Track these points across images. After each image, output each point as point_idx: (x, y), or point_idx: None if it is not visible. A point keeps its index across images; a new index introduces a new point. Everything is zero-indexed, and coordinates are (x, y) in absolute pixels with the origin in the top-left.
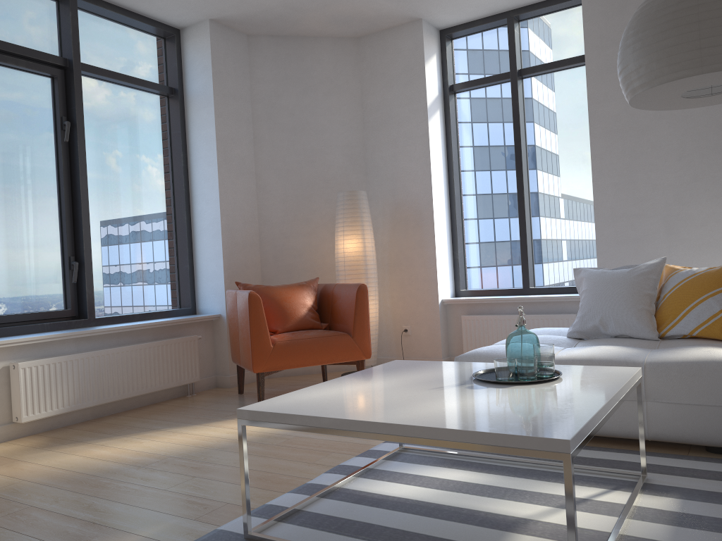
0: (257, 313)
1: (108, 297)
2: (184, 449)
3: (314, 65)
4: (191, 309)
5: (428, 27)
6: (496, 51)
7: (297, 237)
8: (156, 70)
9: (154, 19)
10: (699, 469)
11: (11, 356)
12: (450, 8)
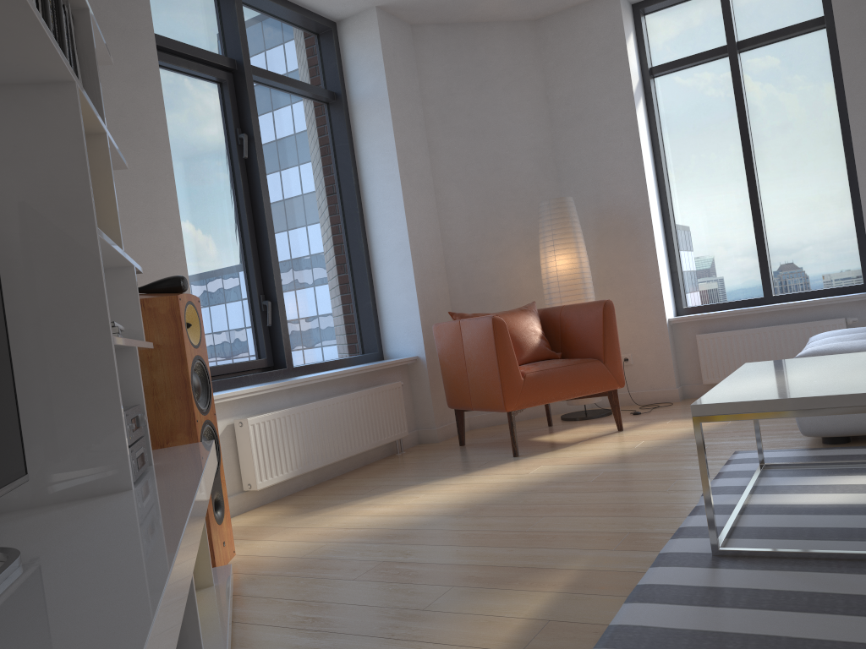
0: (504, 340)
1: (297, 343)
2: (482, 496)
3: (489, 56)
4: (378, 354)
5: (623, 1)
6: (703, 23)
7: (487, 260)
8: (314, 72)
9: (311, 10)
10: None
11: (233, 413)
12: None
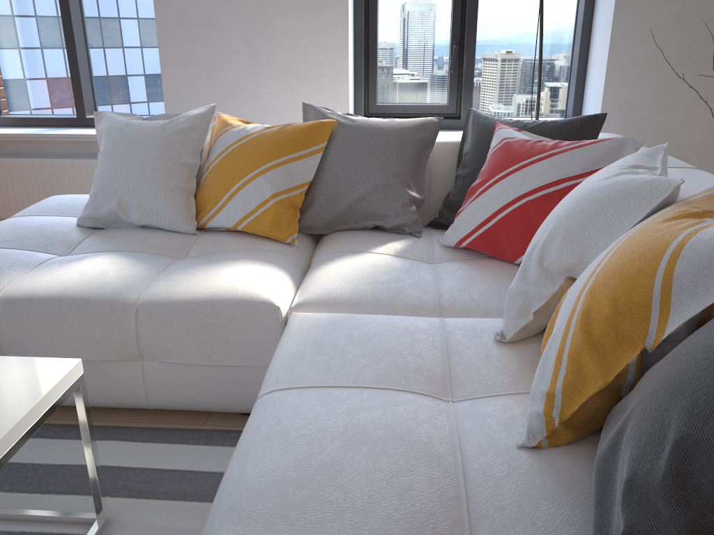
0: None
1: None
2: None
3: None
4: None
5: None
6: None
7: None
8: None
9: None
10: (201, 471)
11: None
12: None
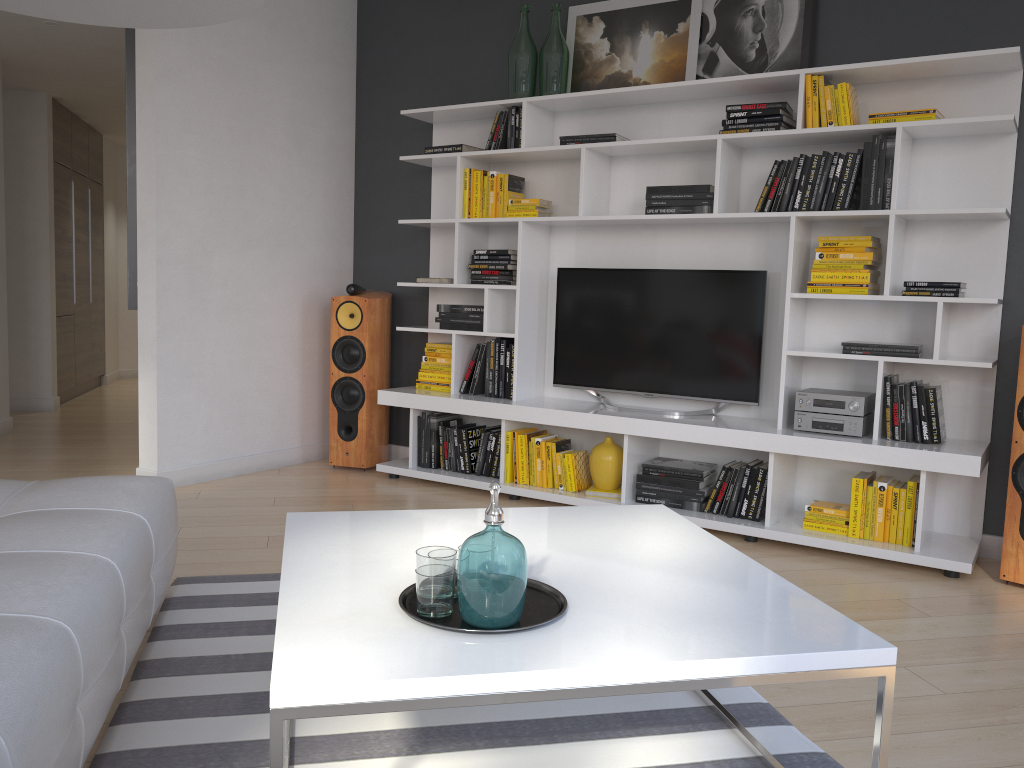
0: None
1: None
2: None
3: None
4: None
5: None
6: None
7: None
8: None
9: None
10: None
11: None
12: None
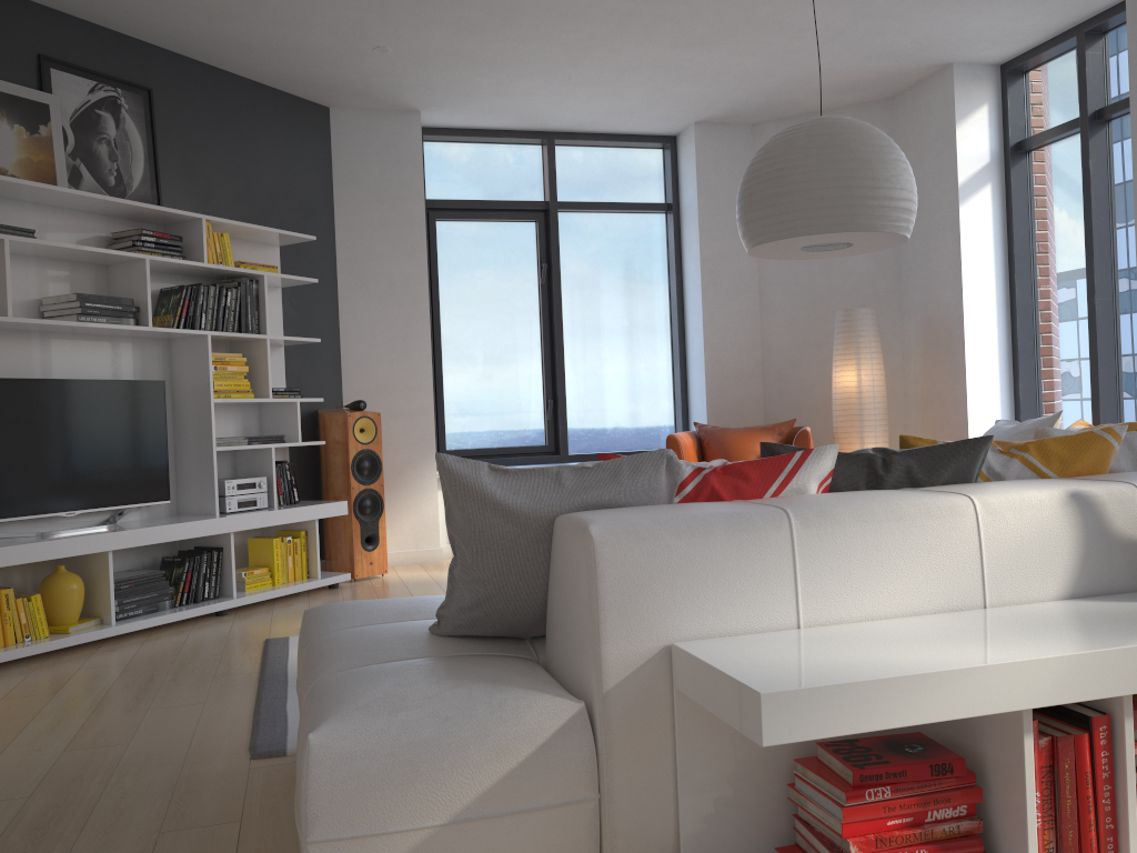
0: None
1: (590, 434)
2: None
3: None
4: None
5: (968, 71)
6: (1075, 83)
7: (807, 367)
8: (652, 187)
9: (642, 134)
10: None
11: None
12: (977, 45)
